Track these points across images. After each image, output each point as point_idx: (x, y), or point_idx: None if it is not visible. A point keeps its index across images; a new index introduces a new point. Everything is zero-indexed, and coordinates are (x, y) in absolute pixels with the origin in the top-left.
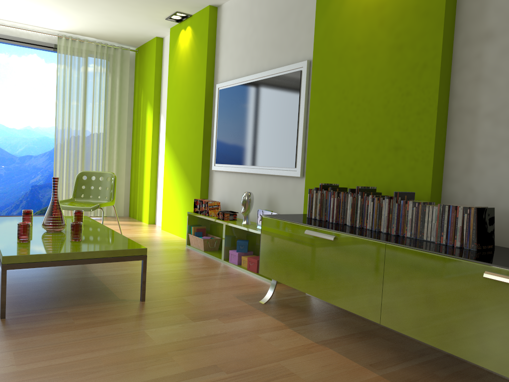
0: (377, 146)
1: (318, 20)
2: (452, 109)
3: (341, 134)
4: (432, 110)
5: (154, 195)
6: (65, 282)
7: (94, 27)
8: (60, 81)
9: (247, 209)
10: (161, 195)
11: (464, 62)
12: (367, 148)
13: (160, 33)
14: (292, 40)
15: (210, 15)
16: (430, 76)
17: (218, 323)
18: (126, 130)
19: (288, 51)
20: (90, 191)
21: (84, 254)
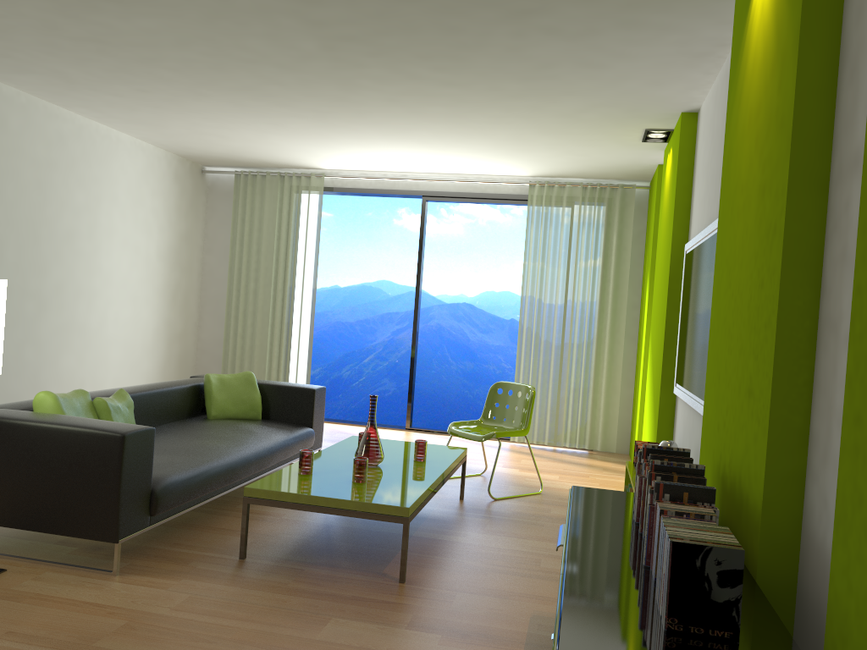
0: (739, 384)
1: (726, 136)
2: (821, 319)
3: (723, 352)
4: (773, 322)
5: None
6: (365, 535)
7: (564, 165)
8: (530, 246)
9: None
10: None
11: (835, 218)
12: (734, 386)
13: (658, 158)
14: None
15: (683, 129)
16: (776, 250)
17: (432, 641)
18: (624, 314)
19: None
20: (504, 412)
21: (328, 501)
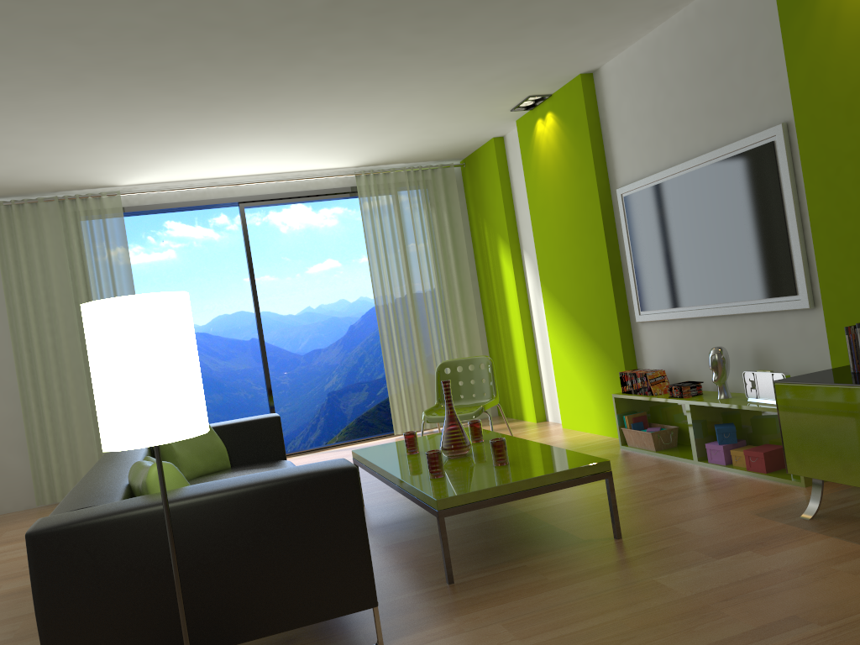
0: None
1: (792, 59)
2: None
3: None
4: None
5: (537, 376)
6: (489, 526)
7: (405, 148)
8: (370, 237)
9: (722, 374)
10: (549, 375)
11: None
12: None
13: (500, 130)
14: (744, 97)
15: (584, 88)
16: None
17: (756, 556)
18: (470, 285)
19: (740, 116)
20: (459, 389)
21: (531, 481)
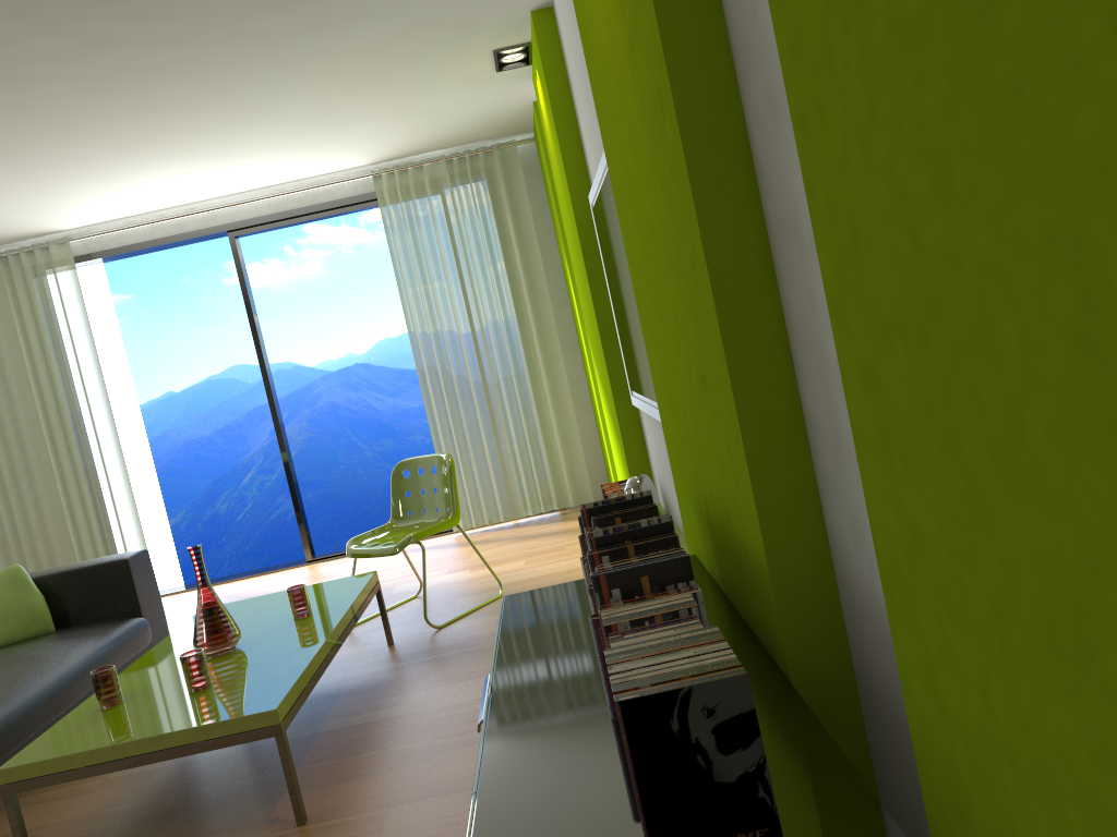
0: (688, 369)
1: (574, 1)
2: (770, 225)
3: (658, 328)
4: (699, 252)
5: None
6: (244, 759)
7: (409, 135)
8: (400, 261)
9: None
10: None
11: (744, 44)
12: (683, 374)
13: (529, 93)
14: None
15: (539, 35)
16: (671, 131)
17: None
18: (552, 317)
19: None
20: (420, 501)
21: (144, 743)
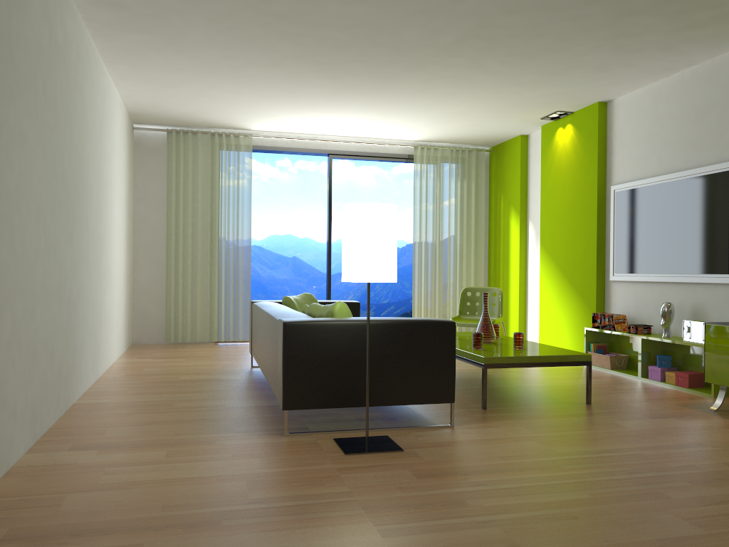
0: None
1: None
2: None
3: None
4: None
5: (524, 312)
6: (501, 389)
7: (456, 133)
8: (417, 193)
9: (668, 320)
10: (534, 312)
11: None
12: None
13: (527, 131)
14: (714, 138)
15: (599, 112)
16: None
17: (678, 420)
18: (483, 239)
19: (710, 150)
20: (475, 308)
21: (541, 358)
